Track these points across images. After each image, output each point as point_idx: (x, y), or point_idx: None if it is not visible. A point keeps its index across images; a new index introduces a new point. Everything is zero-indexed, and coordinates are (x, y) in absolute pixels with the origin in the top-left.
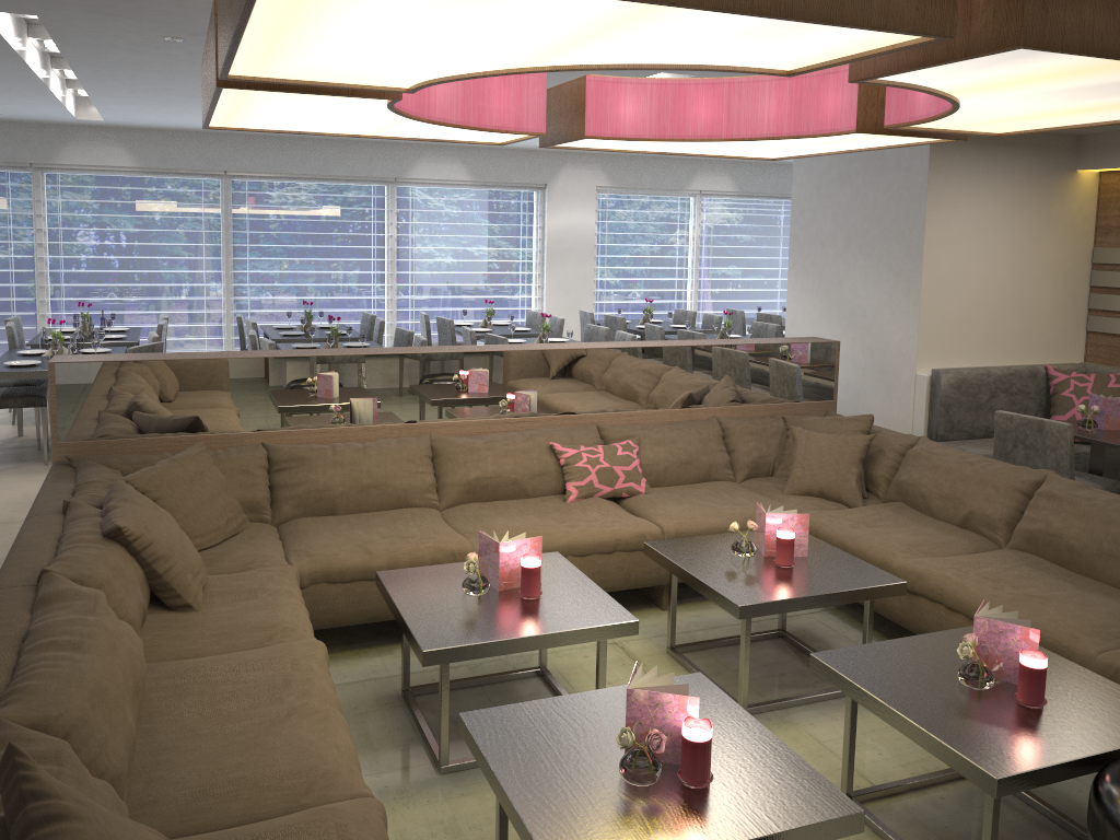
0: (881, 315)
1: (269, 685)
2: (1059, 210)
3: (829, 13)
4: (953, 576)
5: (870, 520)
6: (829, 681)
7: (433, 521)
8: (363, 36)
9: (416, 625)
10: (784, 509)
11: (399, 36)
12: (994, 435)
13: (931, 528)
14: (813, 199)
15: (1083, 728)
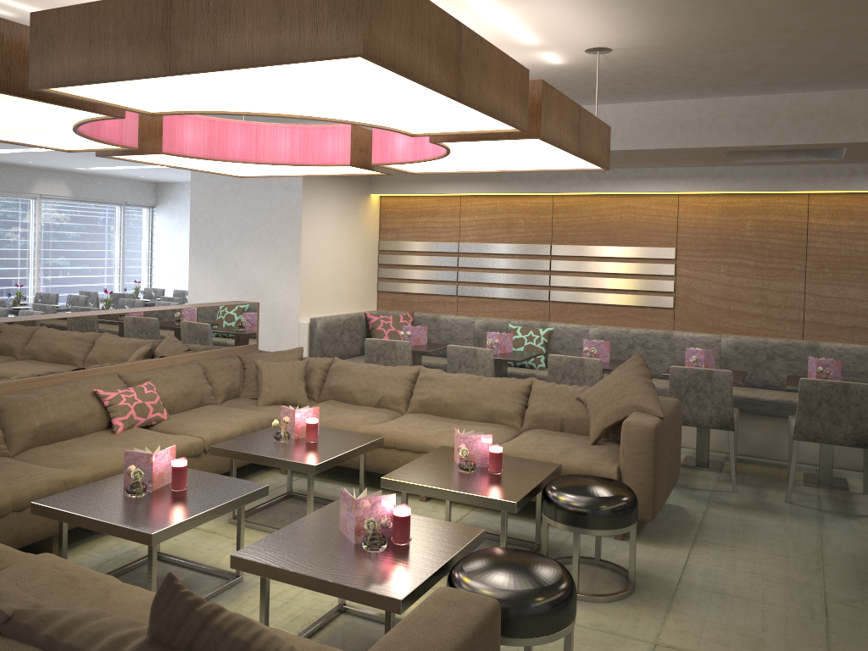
0: (270, 285)
1: (59, 583)
2: (363, 218)
3: (501, 115)
4: (399, 430)
5: (325, 411)
6: (397, 489)
7: (22, 463)
8: (247, 87)
9: (122, 522)
10: (269, 414)
11: (269, 90)
12: (365, 354)
13: (362, 410)
14: (210, 205)
15: (524, 476)
